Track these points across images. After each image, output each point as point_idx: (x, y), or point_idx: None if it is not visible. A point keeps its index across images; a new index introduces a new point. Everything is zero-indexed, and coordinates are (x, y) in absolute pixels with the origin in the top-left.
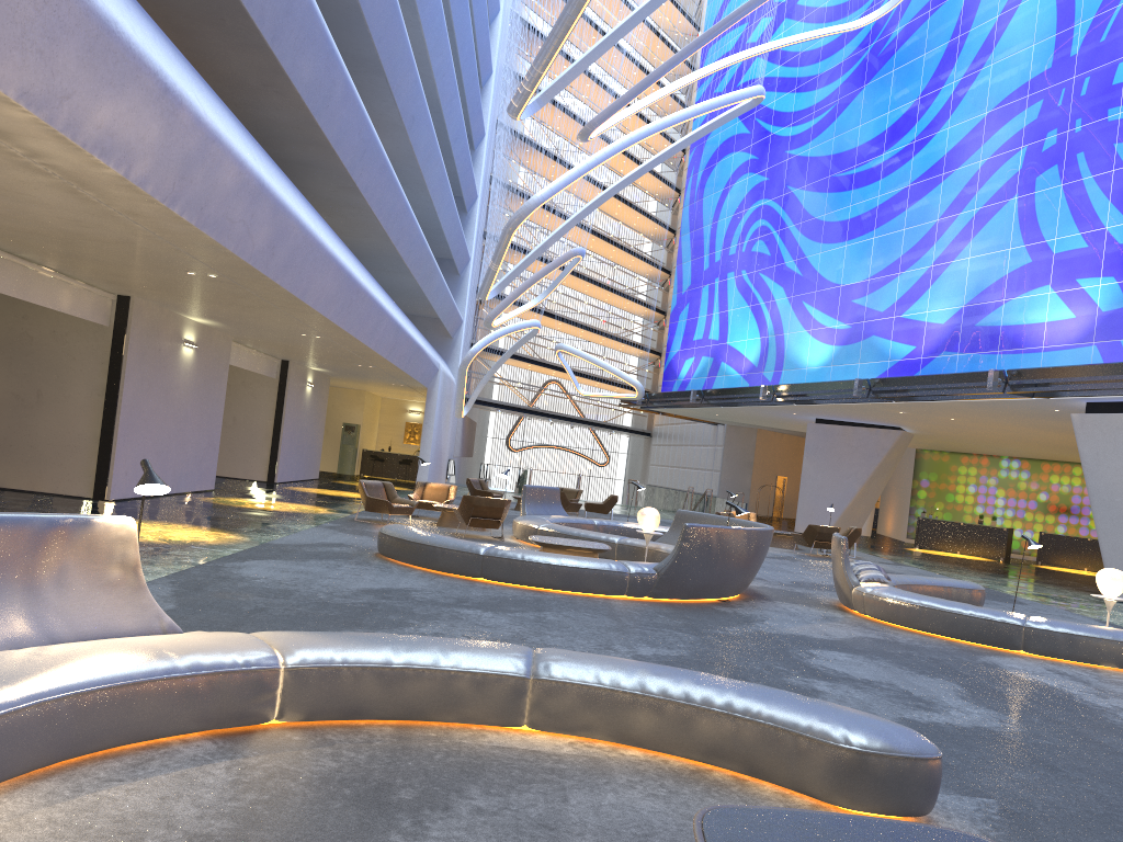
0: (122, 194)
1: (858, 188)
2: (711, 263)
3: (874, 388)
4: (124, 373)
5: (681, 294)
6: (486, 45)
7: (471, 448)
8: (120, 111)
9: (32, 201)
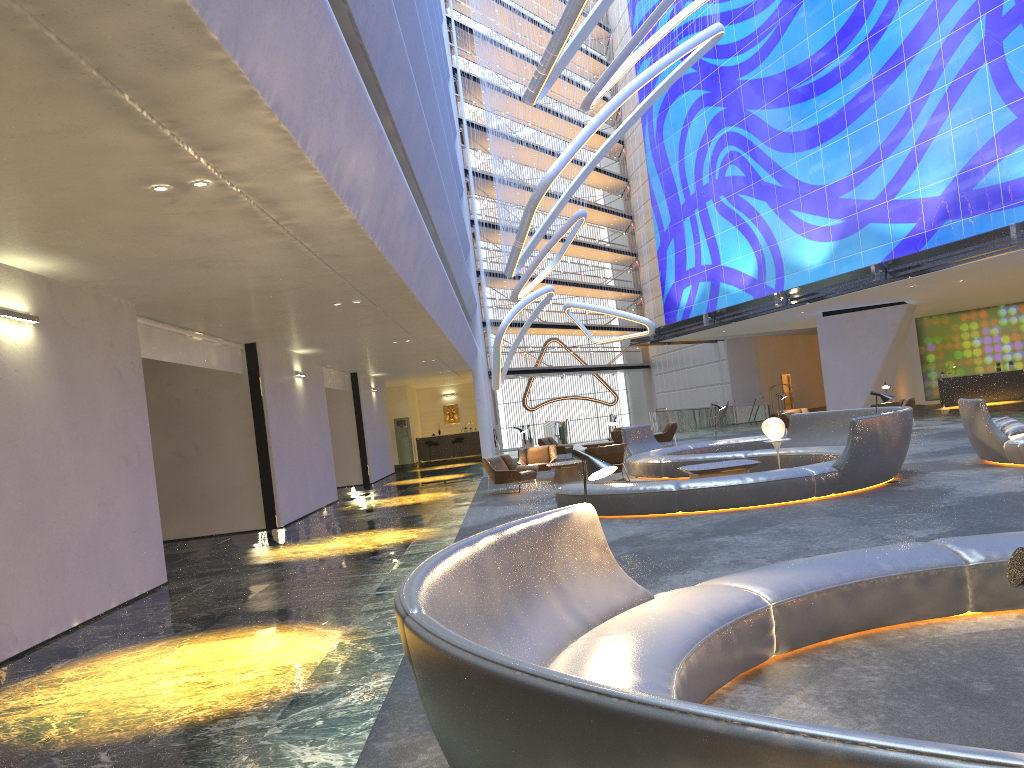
0: (338, 238)
1: (819, 94)
2: (686, 197)
3: (890, 269)
4: (266, 411)
5: (663, 232)
6: (443, 52)
7: (496, 417)
8: (359, 158)
9: (241, 266)
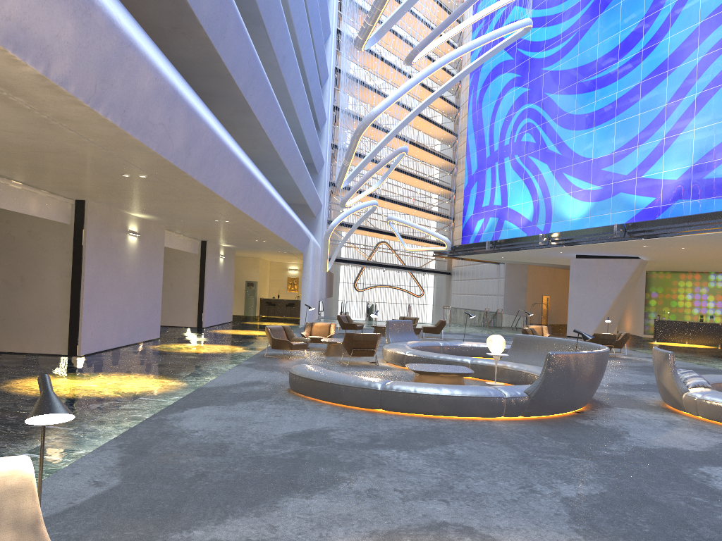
0: (48, 97)
1: (600, 88)
2: (491, 152)
3: (629, 230)
4: (84, 258)
5: (471, 175)
6: (326, 13)
7: (331, 291)
8: (29, 3)
9: None
